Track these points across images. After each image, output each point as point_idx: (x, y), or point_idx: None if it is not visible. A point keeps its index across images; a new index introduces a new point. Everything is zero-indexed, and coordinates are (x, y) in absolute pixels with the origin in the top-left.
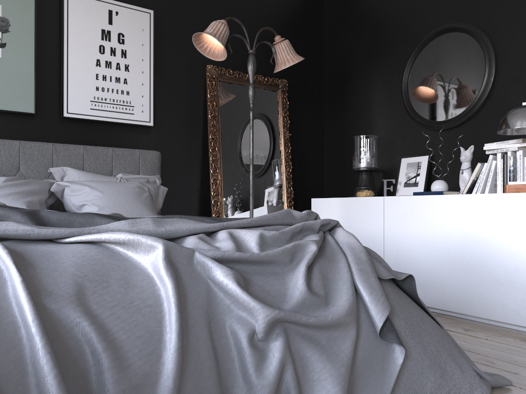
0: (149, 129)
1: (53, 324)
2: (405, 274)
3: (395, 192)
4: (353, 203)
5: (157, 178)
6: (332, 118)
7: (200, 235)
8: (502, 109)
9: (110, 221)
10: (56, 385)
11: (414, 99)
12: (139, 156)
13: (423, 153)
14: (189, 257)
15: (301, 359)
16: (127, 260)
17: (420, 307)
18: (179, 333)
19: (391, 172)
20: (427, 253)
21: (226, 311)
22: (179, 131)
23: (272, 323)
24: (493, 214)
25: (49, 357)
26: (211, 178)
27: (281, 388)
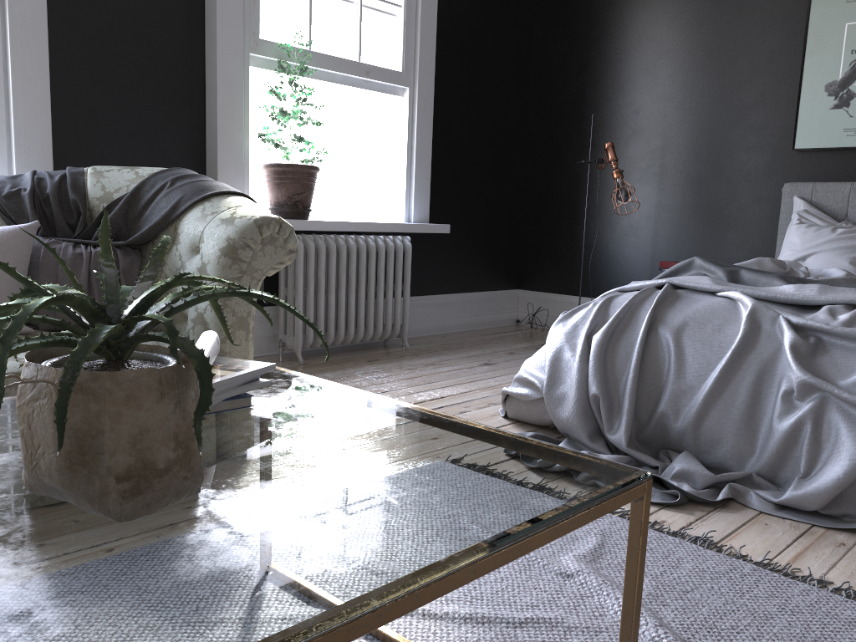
0: None
1: (656, 341)
2: None
3: None
4: None
5: None
6: None
7: (835, 306)
8: None
9: (782, 284)
10: (632, 368)
11: None
12: None
13: None
14: (773, 319)
15: (830, 428)
16: (736, 314)
17: None
18: (721, 368)
19: None
20: None
21: (784, 369)
22: None
23: (804, 386)
24: None
25: (636, 354)
26: None
27: (798, 442)
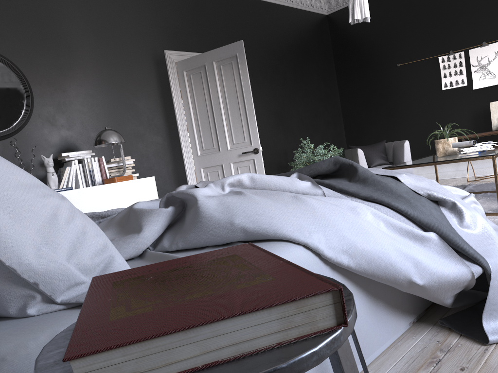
0: None
1: None
2: None
3: None
4: None
5: None
6: None
7: None
8: (42, 129)
9: None
10: None
11: None
12: None
13: None
14: None
15: None
16: None
17: None
18: None
19: None
20: None
21: None
22: None
23: None
24: (112, 196)
25: None
26: None
27: None
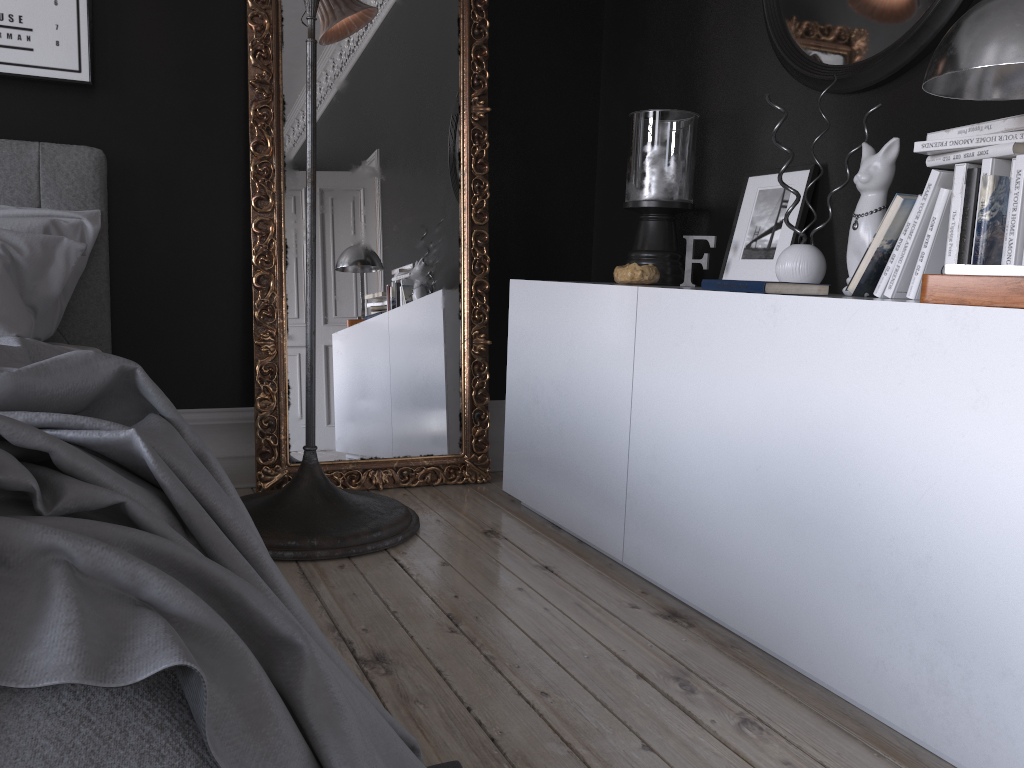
0: (84, 90)
1: None
2: (166, 659)
3: (721, 272)
4: (581, 301)
5: (86, 218)
6: (616, 66)
7: None
8: None
9: None
10: None
11: (790, 1)
12: (39, 159)
13: (801, 162)
14: None
15: None
16: None
17: (293, 764)
18: None
19: (726, 216)
20: (716, 464)
21: None
22: (172, 96)
23: None
24: (881, 369)
25: None
26: (252, 221)
27: None
